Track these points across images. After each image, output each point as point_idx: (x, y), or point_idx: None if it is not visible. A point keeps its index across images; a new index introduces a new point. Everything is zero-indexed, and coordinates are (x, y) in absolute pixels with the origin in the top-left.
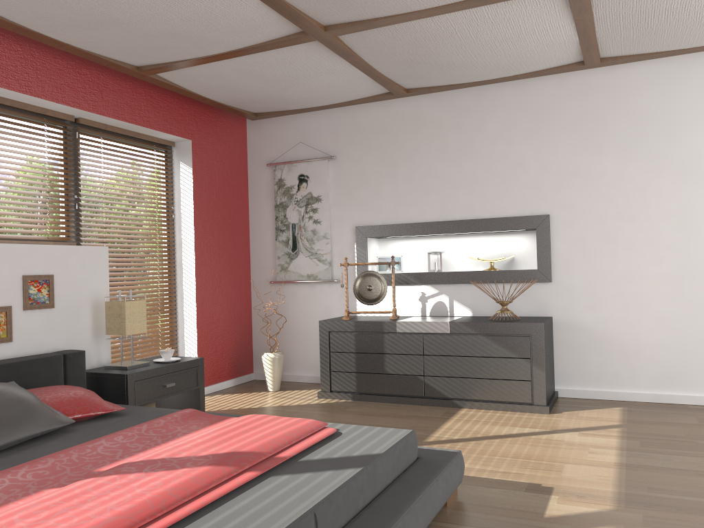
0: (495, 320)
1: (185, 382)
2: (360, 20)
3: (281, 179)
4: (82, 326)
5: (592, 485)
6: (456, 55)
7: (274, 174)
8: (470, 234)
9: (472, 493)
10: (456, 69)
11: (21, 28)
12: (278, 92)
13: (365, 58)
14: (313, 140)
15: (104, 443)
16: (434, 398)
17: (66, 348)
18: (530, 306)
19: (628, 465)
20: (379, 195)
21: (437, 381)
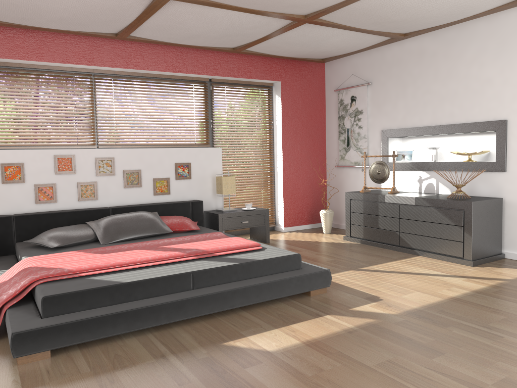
0: (450, 197)
1: (255, 221)
2: (320, 10)
3: (341, 100)
4: (206, 188)
5: (409, 303)
6: (401, 15)
7: (338, 96)
8: (460, 134)
9: (334, 294)
10: (413, 21)
11: (167, 43)
12: (314, 49)
13: (348, 25)
14: (359, 72)
15: (165, 240)
16: (405, 247)
17: (198, 199)
18: (489, 189)
19: (457, 299)
20: (396, 108)
21: (406, 236)
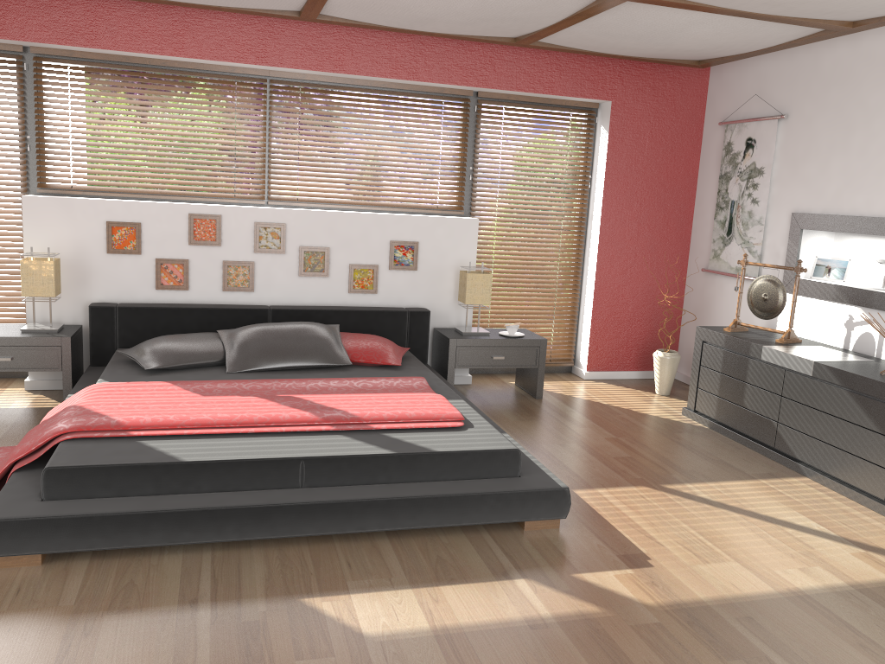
0: None
1: (519, 359)
2: None
3: (729, 143)
4: (443, 289)
5: (697, 585)
6: None
7: (724, 135)
8: None
9: (570, 534)
10: (853, 2)
11: (389, 28)
12: (666, 46)
13: (716, 5)
14: (768, 92)
15: (320, 382)
16: (784, 454)
17: (426, 306)
18: None
19: (804, 596)
20: (825, 172)
21: (789, 433)
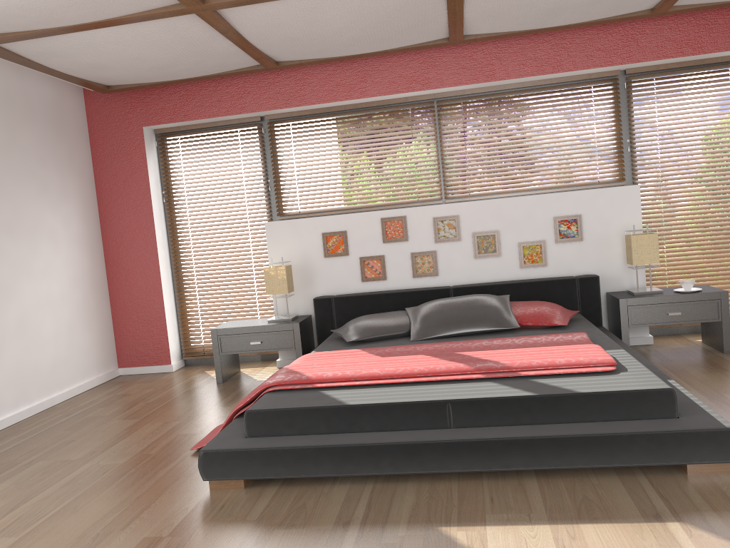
0: None
1: (698, 313)
2: None
3: None
4: (611, 255)
5: None
6: None
7: None
8: None
9: None
10: None
11: (528, 31)
12: None
13: None
14: None
15: (485, 341)
16: None
17: (596, 273)
18: None
19: None
20: None
21: None
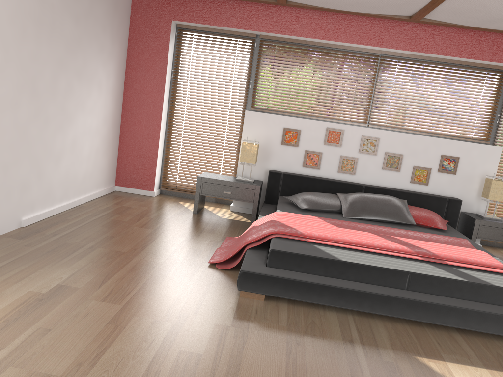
0: None
1: None
2: None
3: None
4: (471, 188)
5: None
6: None
7: None
8: None
9: None
10: None
11: (464, 26)
12: None
13: None
14: None
15: (402, 231)
16: None
17: (457, 197)
18: None
19: None
20: None
21: None
